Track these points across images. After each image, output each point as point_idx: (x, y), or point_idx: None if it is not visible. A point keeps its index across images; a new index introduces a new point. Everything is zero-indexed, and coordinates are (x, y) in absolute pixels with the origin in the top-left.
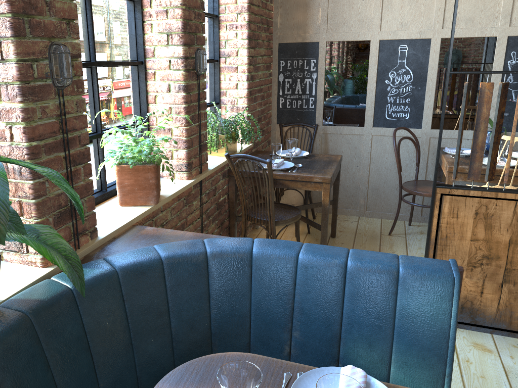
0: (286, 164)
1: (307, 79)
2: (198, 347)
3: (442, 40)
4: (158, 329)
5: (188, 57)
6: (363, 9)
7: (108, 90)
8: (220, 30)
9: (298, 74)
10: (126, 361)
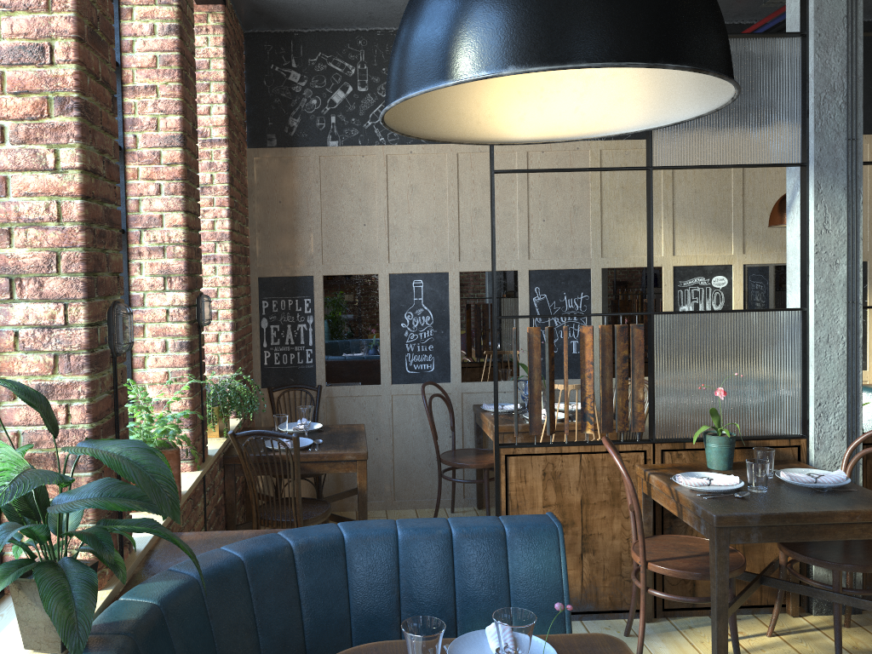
0: (301, 442)
1: (301, 324)
2: None
3: (461, 274)
4: (247, 652)
5: (190, 305)
6: (366, 236)
7: None
8: None
9: (288, 318)
10: None
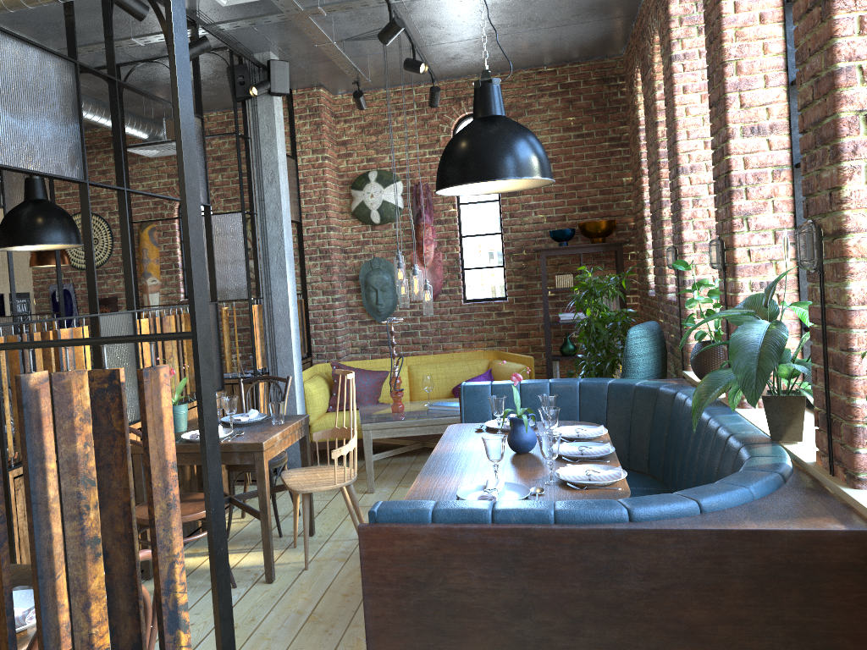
0: None
1: None
2: None
3: None
4: None
5: None
6: None
7: None
8: None
9: None
10: None
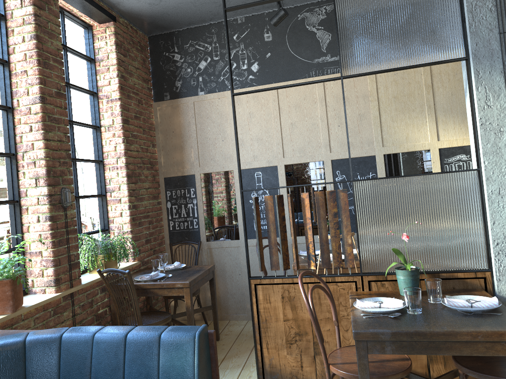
0: (160, 276)
1: (190, 204)
2: None
3: (286, 166)
4: None
5: (54, 194)
6: (224, 147)
7: None
8: (105, 171)
9: (182, 201)
10: None
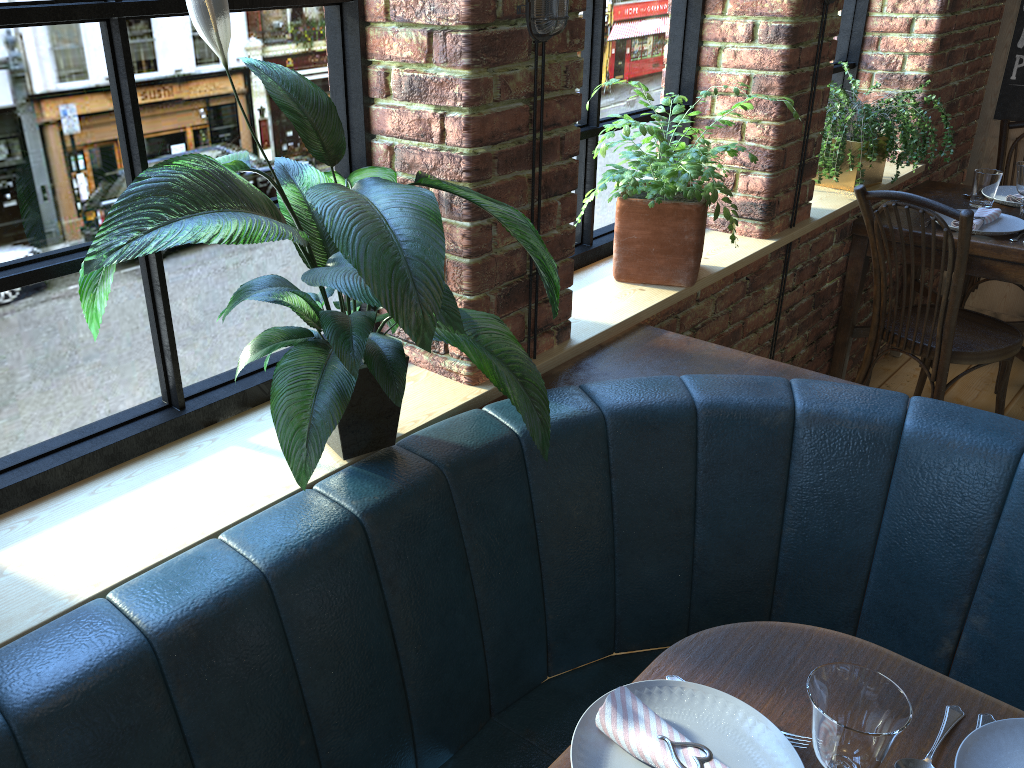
0: (1005, 223)
1: None
2: (743, 592)
3: None
4: (667, 541)
5: None
6: None
7: (621, 35)
8: None
9: None
10: (599, 587)
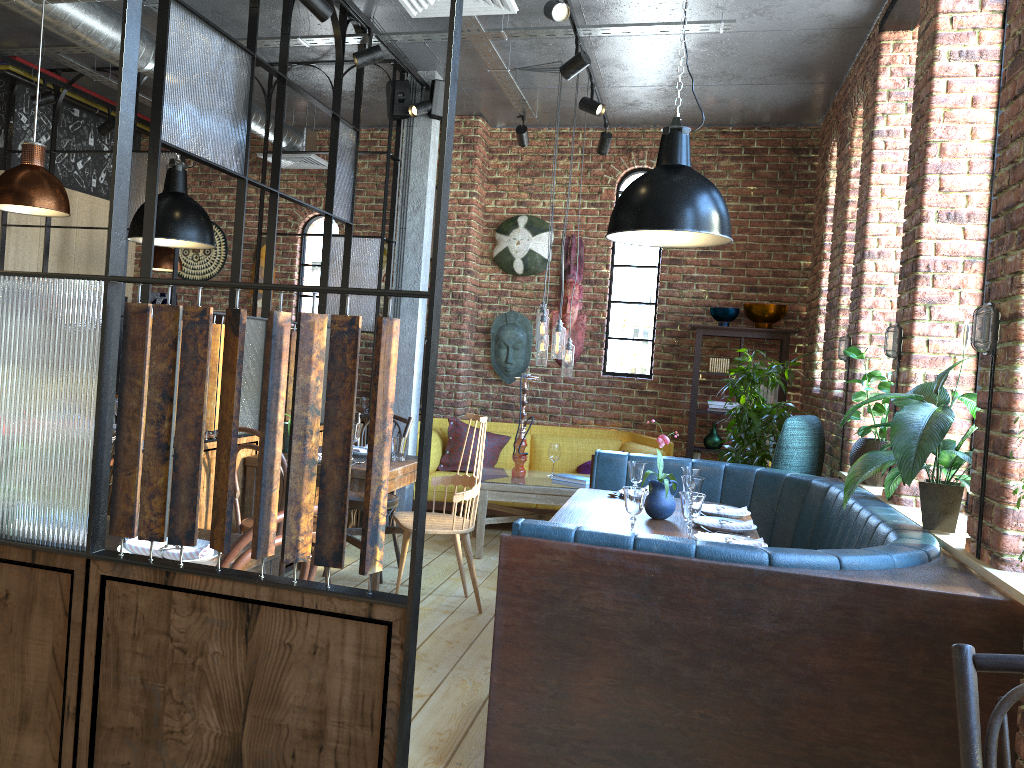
0: None
1: None
2: None
3: None
4: None
5: None
6: None
7: None
8: None
9: None
10: None
